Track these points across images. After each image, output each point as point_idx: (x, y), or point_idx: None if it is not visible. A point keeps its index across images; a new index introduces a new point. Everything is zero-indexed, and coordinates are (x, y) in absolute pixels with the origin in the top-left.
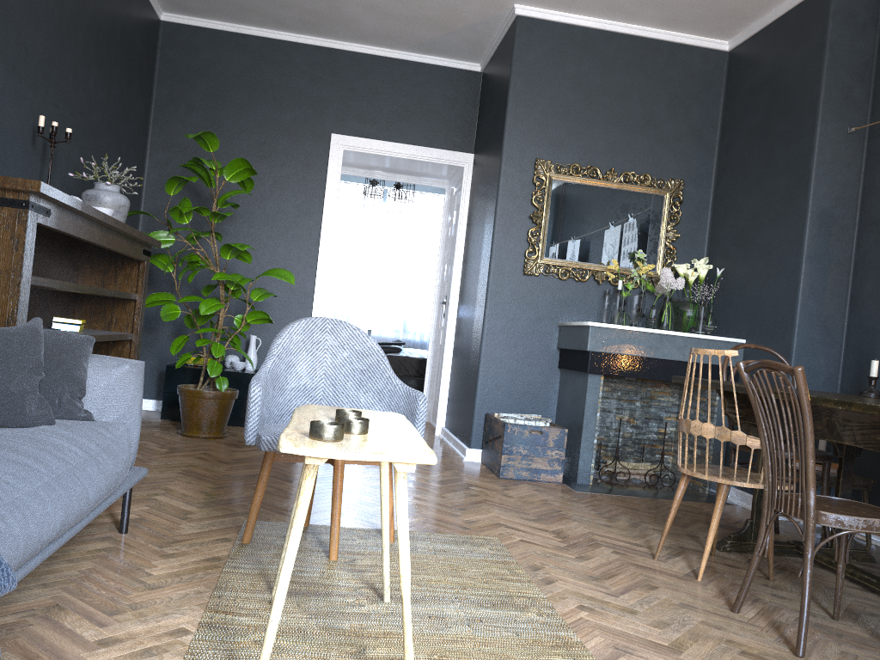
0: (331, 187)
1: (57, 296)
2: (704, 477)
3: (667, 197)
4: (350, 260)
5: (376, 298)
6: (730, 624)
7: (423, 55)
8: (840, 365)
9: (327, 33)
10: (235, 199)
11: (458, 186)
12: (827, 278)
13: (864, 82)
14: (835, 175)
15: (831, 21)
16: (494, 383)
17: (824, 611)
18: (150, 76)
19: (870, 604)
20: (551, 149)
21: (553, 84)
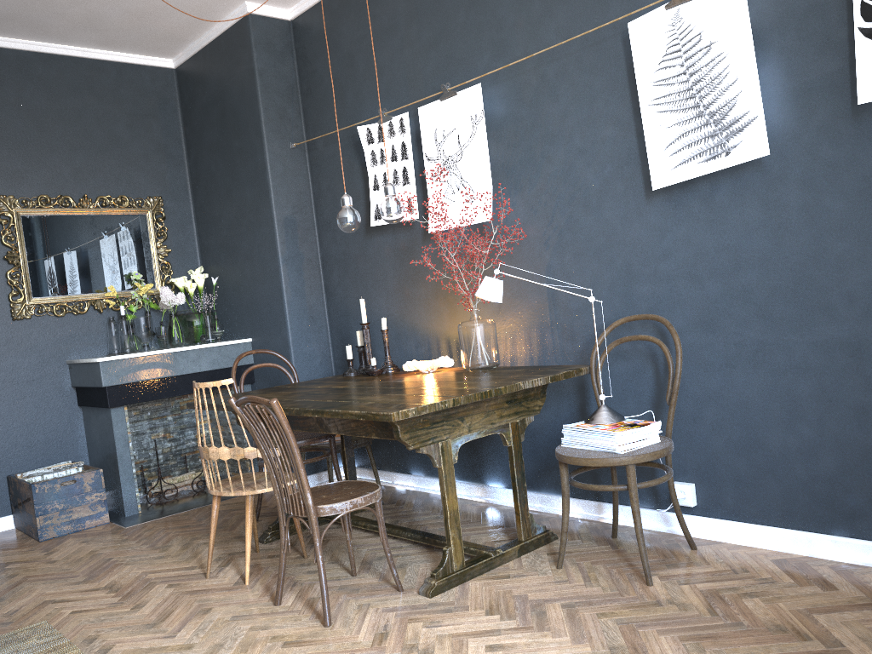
0: None
1: None
2: (231, 494)
3: (149, 215)
4: None
5: None
6: (275, 619)
7: None
8: (330, 345)
9: None
10: None
11: None
12: (303, 275)
13: (294, 103)
14: (290, 186)
15: (255, 51)
16: (9, 442)
17: (347, 571)
18: None
19: (379, 548)
20: (11, 183)
21: None
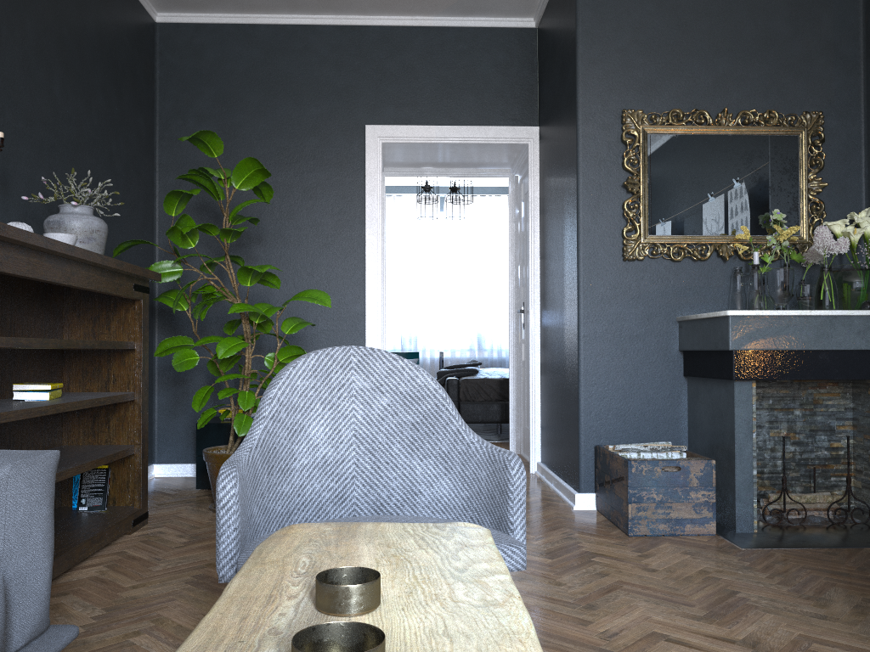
0: (372, 189)
1: (29, 355)
2: None
3: (803, 136)
4: (411, 279)
5: (445, 316)
6: None
7: (463, 17)
8: None
9: (347, 6)
10: (262, 217)
11: (523, 171)
12: None
13: None
14: None
15: None
16: (602, 405)
17: None
18: (150, 86)
19: None
20: (640, 96)
21: (634, 12)
